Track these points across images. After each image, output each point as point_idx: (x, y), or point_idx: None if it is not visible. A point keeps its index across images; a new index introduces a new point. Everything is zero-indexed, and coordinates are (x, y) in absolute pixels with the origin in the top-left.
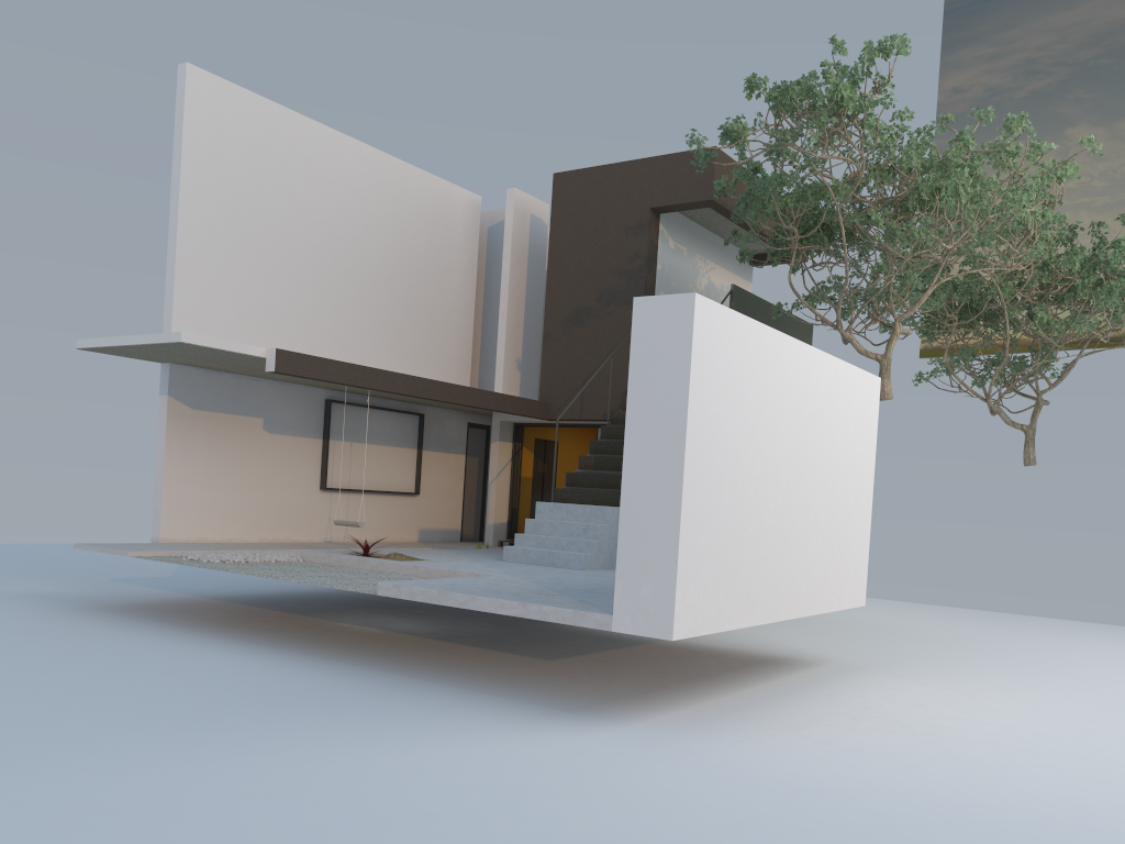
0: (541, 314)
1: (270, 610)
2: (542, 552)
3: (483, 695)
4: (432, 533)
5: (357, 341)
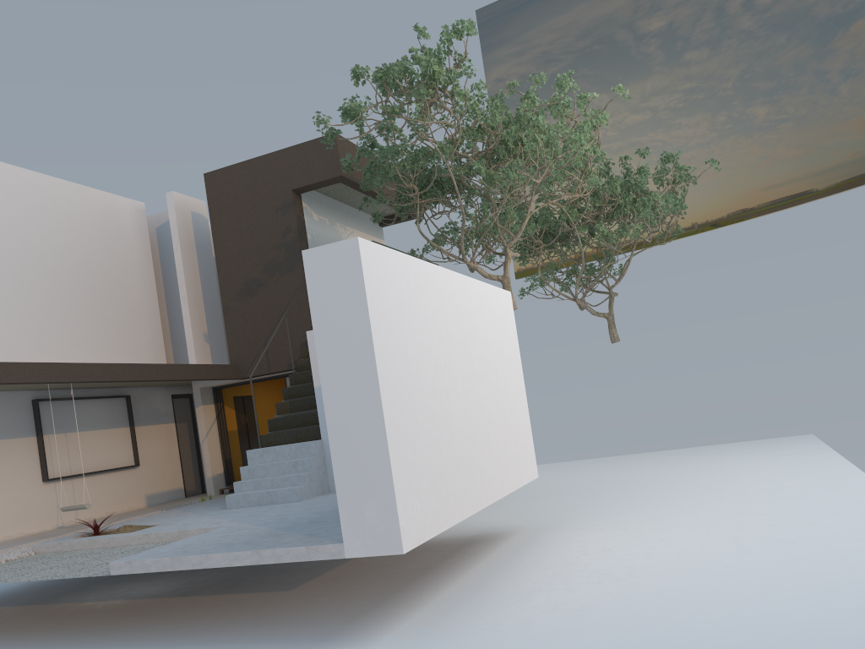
0: (217, 293)
1: (12, 607)
2: (261, 493)
3: (236, 646)
4: (158, 496)
5: (53, 342)
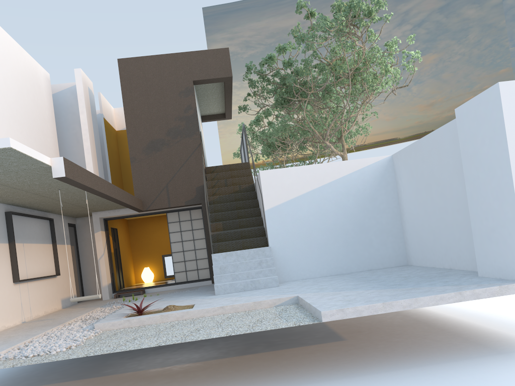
0: (100, 150)
1: (62, 383)
2: (246, 282)
3: (440, 365)
4: (66, 301)
5: None
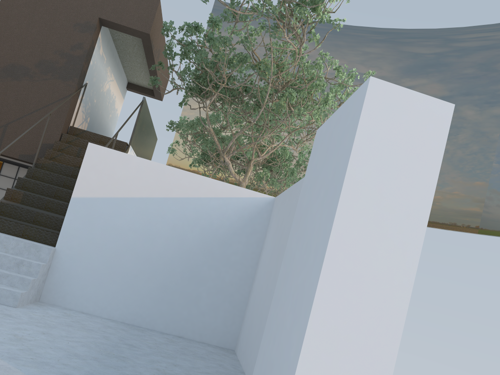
0: None
1: None
2: None
3: None
4: None
5: None
